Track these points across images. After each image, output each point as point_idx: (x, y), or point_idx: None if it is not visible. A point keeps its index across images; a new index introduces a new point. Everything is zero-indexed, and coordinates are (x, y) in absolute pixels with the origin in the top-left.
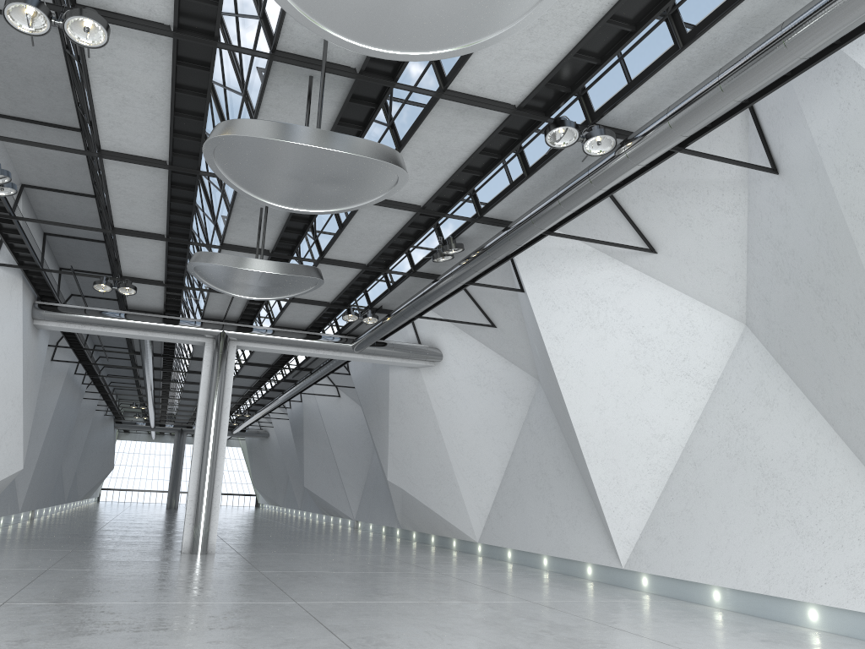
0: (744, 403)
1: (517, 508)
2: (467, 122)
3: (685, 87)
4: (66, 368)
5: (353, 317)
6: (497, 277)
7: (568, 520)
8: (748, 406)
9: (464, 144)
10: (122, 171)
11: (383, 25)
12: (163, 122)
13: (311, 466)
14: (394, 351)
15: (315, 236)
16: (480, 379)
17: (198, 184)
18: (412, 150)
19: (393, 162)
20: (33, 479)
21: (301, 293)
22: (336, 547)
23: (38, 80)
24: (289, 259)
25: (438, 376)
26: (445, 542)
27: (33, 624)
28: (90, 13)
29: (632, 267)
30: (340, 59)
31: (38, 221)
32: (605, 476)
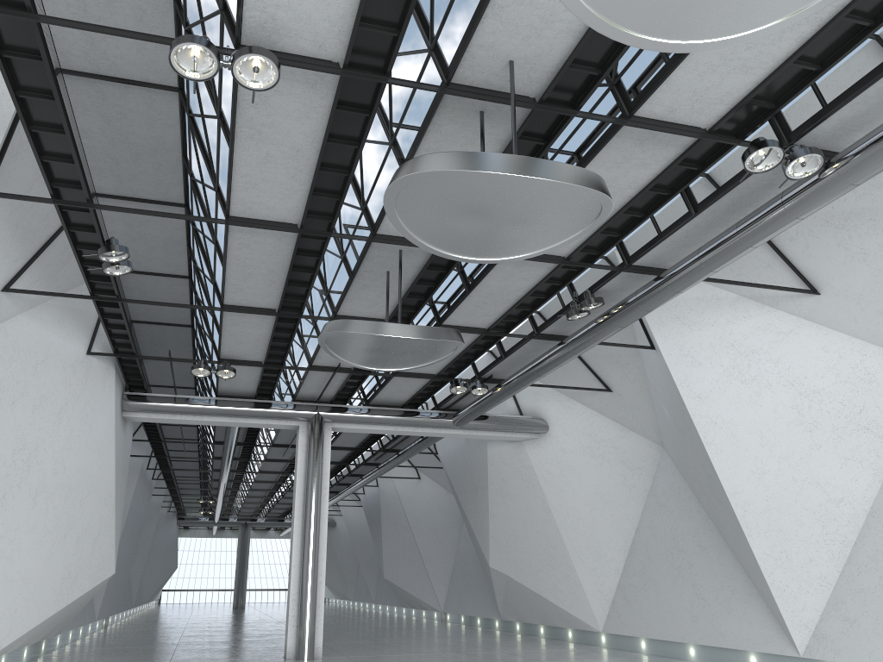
0: None
1: (649, 591)
2: (644, 153)
3: None
4: (140, 463)
5: (461, 388)
6: (615, 336)
7: (720, 602)
8: None
9: (633, 180)
10: (246, 240)
11: (676, 5)
12: (304, 178)
13: (390, 554)
14: (498, 425)
15: (431, 301)
16: (593, 449)
17: (326, 248)
18: None
19: (605, 192)
20: (108, 584)
21: (436, 361)
22: (443, 644)
23: (148, 154)
24: None
25: (545, 449)
26: (558, 632)
27: None
28: (263, 50)
29: (786, 312)
30: (520, 88)
31: (145, 303)
32: (770, 549)
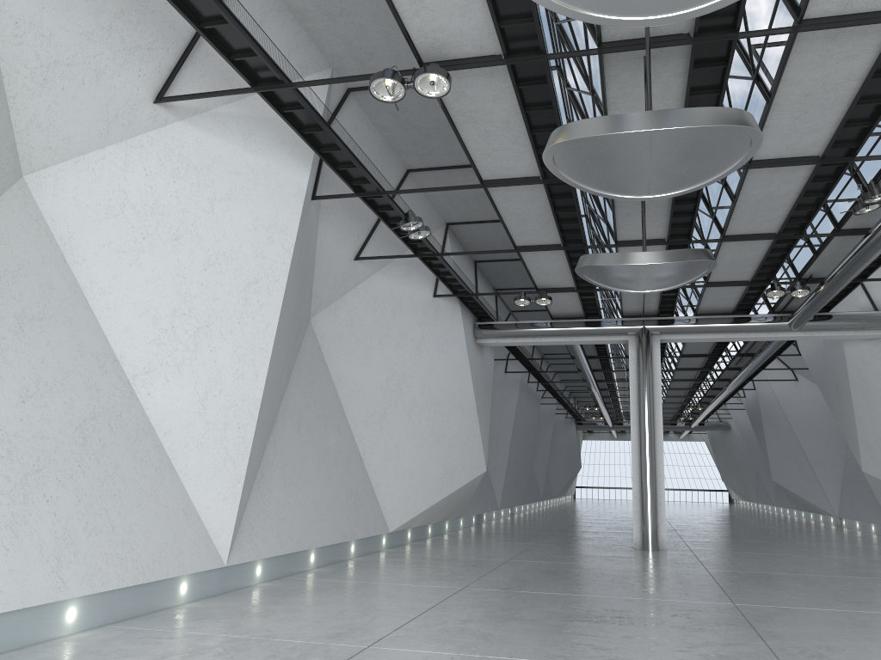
0: None
1: None
2: (843, 47)
3: None
4: (518, 378)
5: (779, 292)
6: None
7: None
8: None
9: (848, 73)
10: (505, 195)
11: None
12: (524, 141)
13: (776, 458)
14: (842, 324)
15: (712, 214)
16: None
17: (574, 190)
18: (786, 98)
19: (735, 123)
20: (506, 479)
21: (695, 278)
22: (806, 547)
23: (434, 132)
24: (687, 243)
25: None
26: None
27: (479, 607)
28: (431, 68)
29: None
30: (669, 29)
31: (455, 254)
32: None
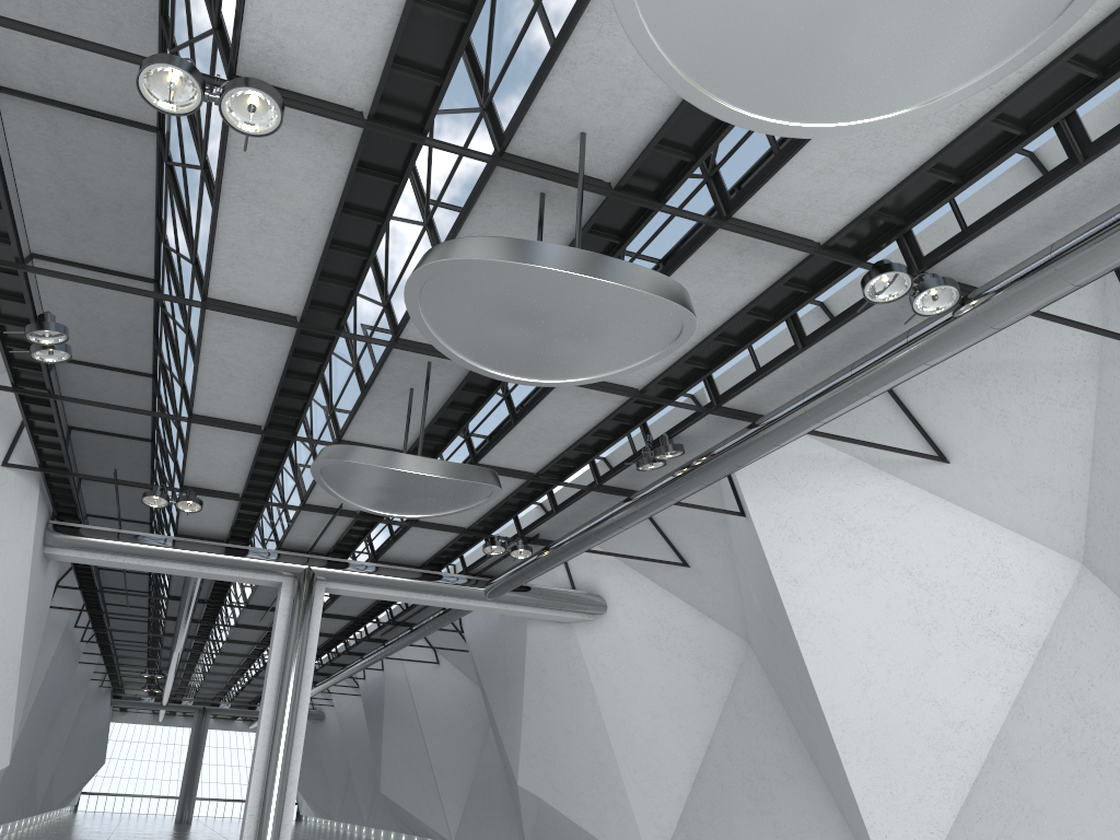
0: (1090, 677)
1: (719, 828)
2: (743, 266)
3: (1067, 221)
4: (65, 619)
5: (498, 549)
6: (697, 496)
7: None
8: (1097, 682)
9: (728, 298)
10: (227, 331)
11: (783, 75)
12: (309, 258)
13: (392, 762)
14: (542, 599)
15: (467, 432)
16: (661, 639)
17: (333, 352)
18: None
19: (687, 307)
20: (3, 779)
21: (463, 509)
22: None
23: (111, 209)
24: None
25: (600, 635)
26: None
27: None
28: (263, 84)
29: (908, 482)
30: (592, 169)
31: (87, 403)
32: (872, 782)
